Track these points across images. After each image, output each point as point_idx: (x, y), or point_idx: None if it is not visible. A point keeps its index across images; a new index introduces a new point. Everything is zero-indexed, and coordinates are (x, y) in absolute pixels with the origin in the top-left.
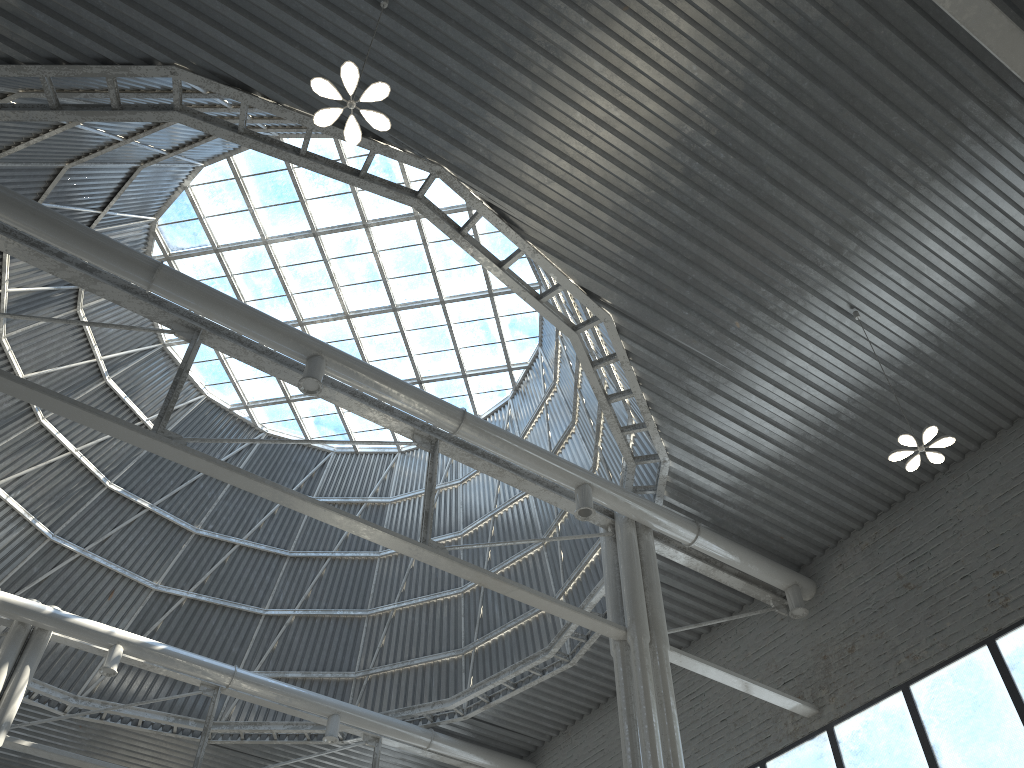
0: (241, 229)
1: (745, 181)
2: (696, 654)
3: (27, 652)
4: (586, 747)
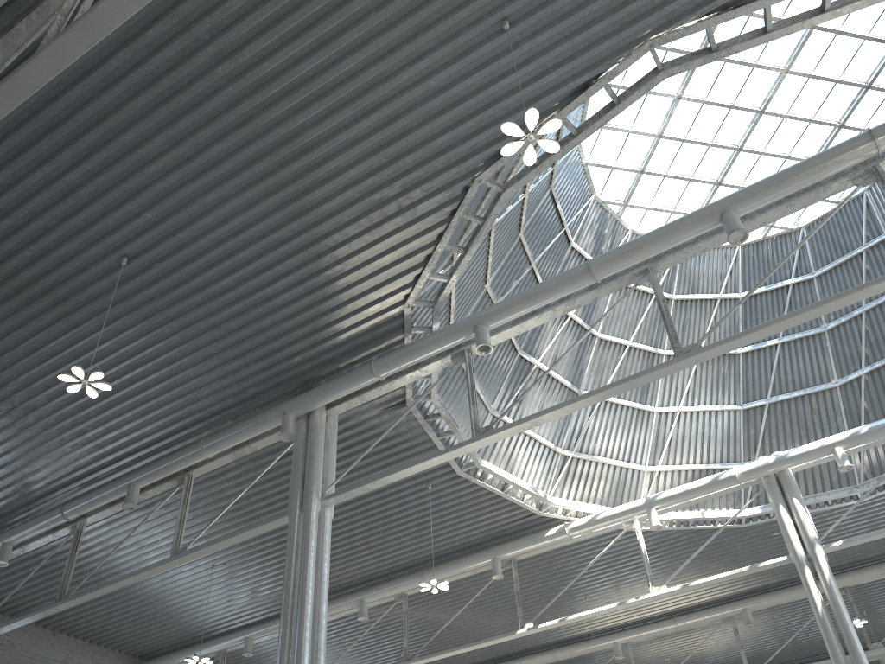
0: (639, 146)
1: None
2: None
3: (785, 490)
4: None
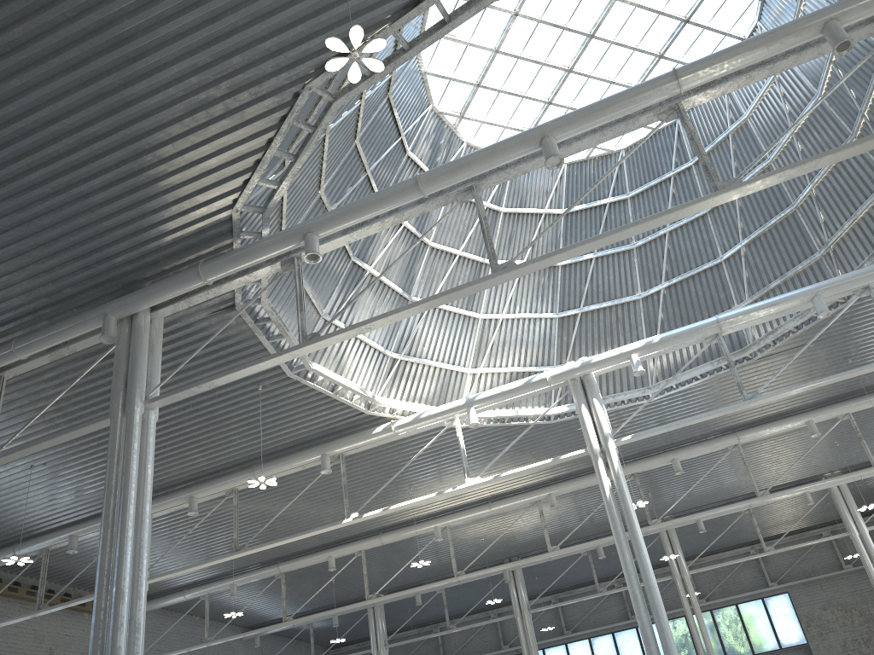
0: (476, 59)
1: None
2: None
3: (588, 392)
4: None
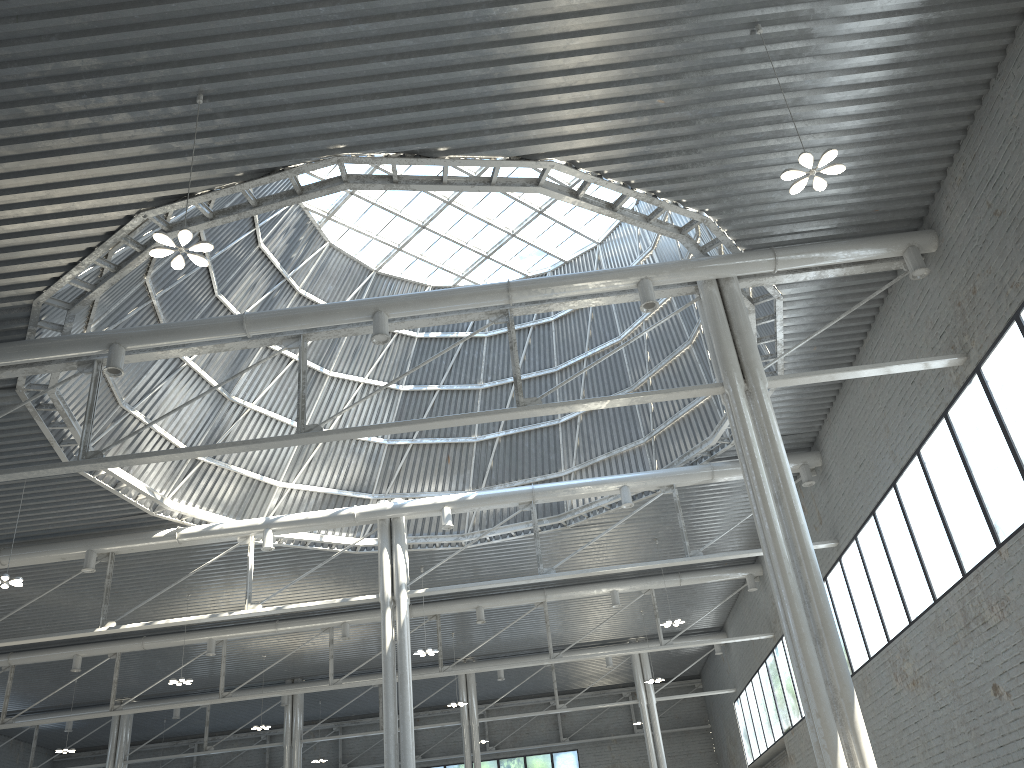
0: (355, 167)
1: (555, 8)
2: (881, 327)
3: (393, 536)
4: (842, 429)
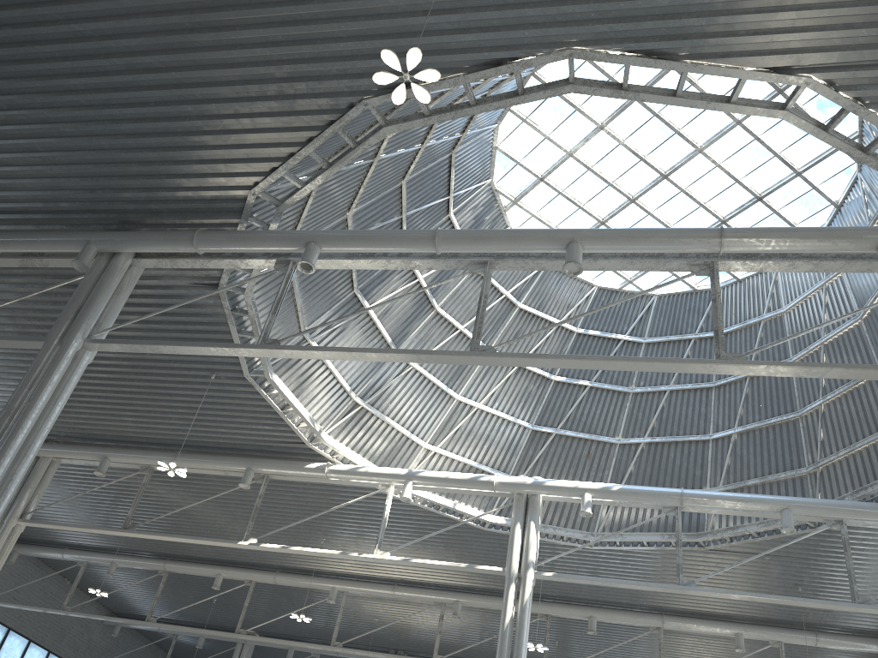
0: (549, 154)
1: None
2: None
3: (528, 512)
4: None
